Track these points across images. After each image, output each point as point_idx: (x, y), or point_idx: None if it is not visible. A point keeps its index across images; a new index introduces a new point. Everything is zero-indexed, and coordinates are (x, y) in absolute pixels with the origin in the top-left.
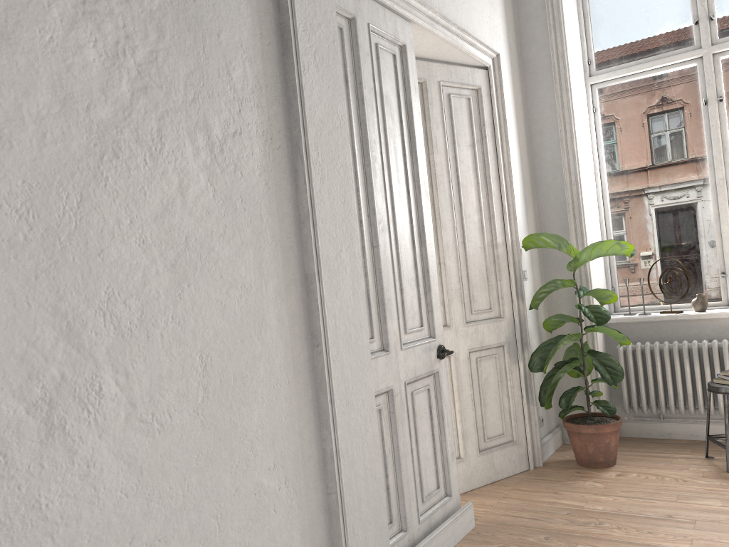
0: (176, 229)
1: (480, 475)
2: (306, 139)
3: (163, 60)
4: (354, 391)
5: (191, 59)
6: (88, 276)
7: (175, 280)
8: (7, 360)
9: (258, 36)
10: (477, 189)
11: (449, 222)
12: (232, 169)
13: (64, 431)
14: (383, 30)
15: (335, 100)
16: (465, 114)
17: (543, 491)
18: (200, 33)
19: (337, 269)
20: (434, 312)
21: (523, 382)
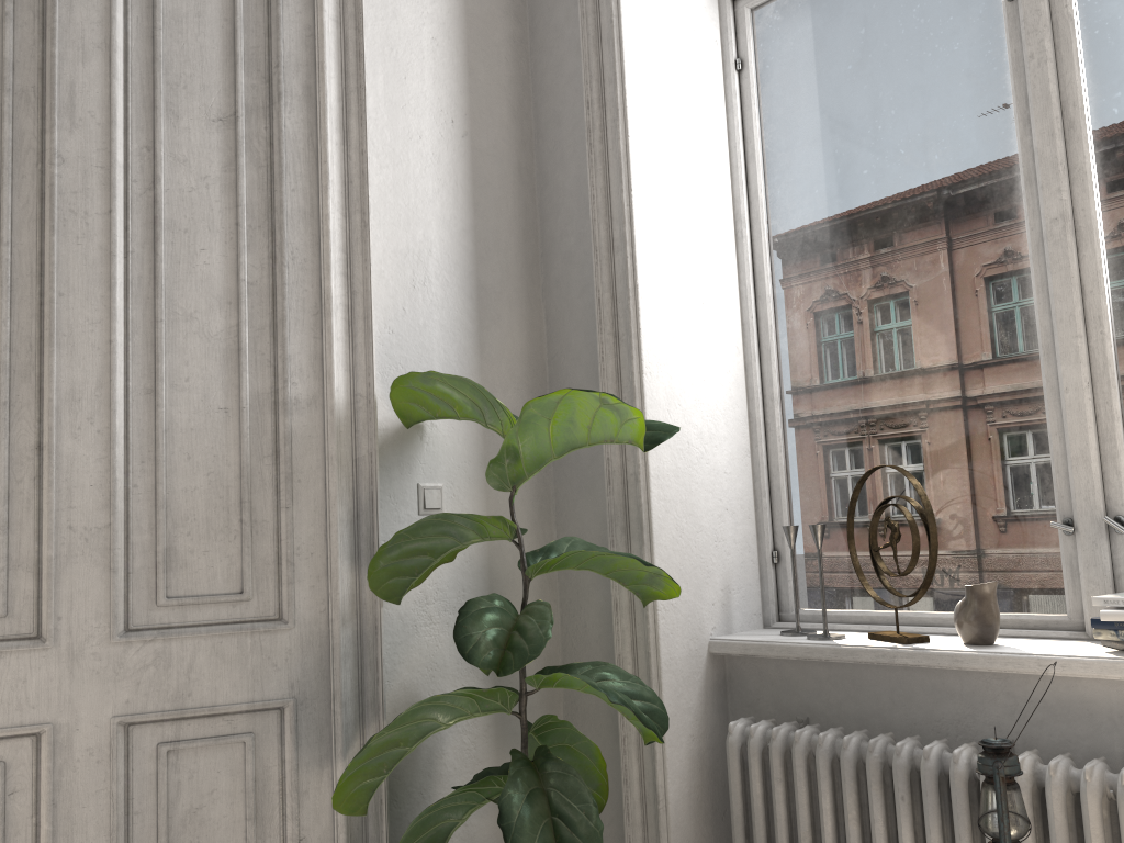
0: None
1: None
2: None
3: None
4: None
5: None
6: None
7: None
8: None
9: None
10: (234, 241)
11: (93, 328)
12: None
13: None
14: None
15: None
16: (213, 33)
17: None
18: None
19: None
20: None
21: (343, 828)
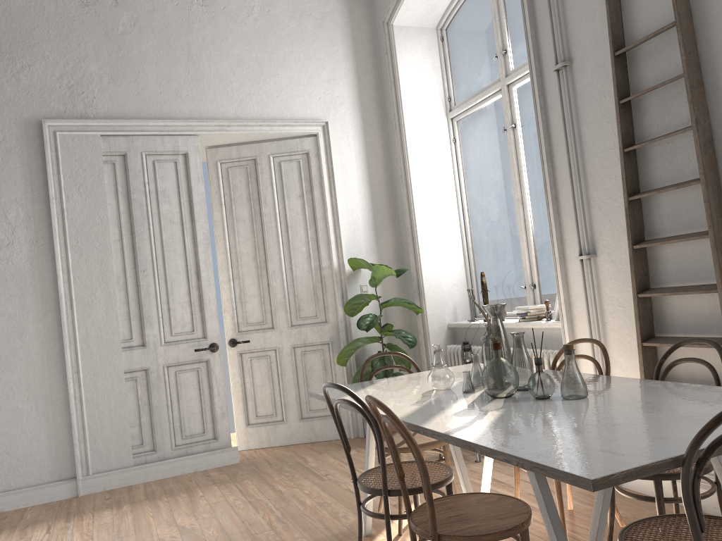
0: None
1: (301, 435)
2: (65, 236)
3: None
4: (102, 367)
5: None
6: None
7: None
8: None
9: (30, 192)
10: (306, 227)
11: (276, 255)
12: (5, 261)
13: None
14: (160, 151)
15: (97, 208)
16: (295, 173)
17: (319, 451)
18: None
19: (91, 302)
20: (208, 322)
21: (345, 372)
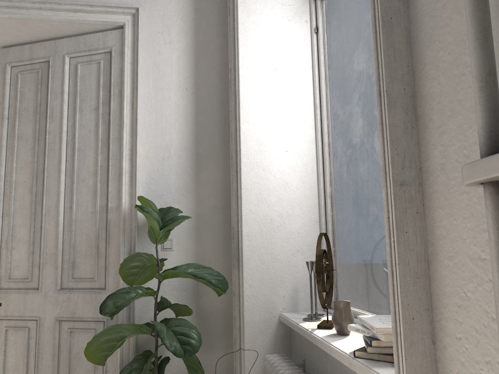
0: None
1: None
2: None
3: None
4: None
5: None
6: None
7: None
8: None
9: None
10: (97, 151)
11: (55, 187)
12: None
13: None
14: None
15: None
16: (94, 79)
17: None
18: None
19: None
20: None
21: (118, 370)
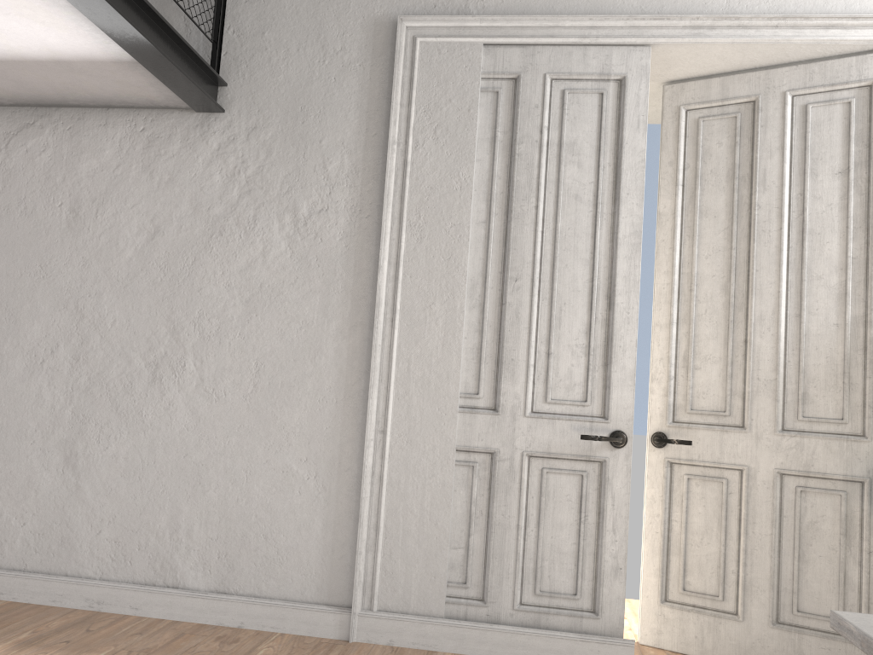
0: (255, 278)
1: None
2: (402, 206)
3: (267, 170)
4: (422, 433)
5: (291, 164)
6: (190, 302)
7: (247, 310)
8: (141, 338)
9: (364, 131)
10: (845, 236)
11: (770, 285)
12: (312, 236)
13: (161, 381)
14: (576, 72)
15: (458, 164)
16: (837, 127)
17: None
18: (303, 144)
19: (422, 320)
20: (615, 389)
21: None
